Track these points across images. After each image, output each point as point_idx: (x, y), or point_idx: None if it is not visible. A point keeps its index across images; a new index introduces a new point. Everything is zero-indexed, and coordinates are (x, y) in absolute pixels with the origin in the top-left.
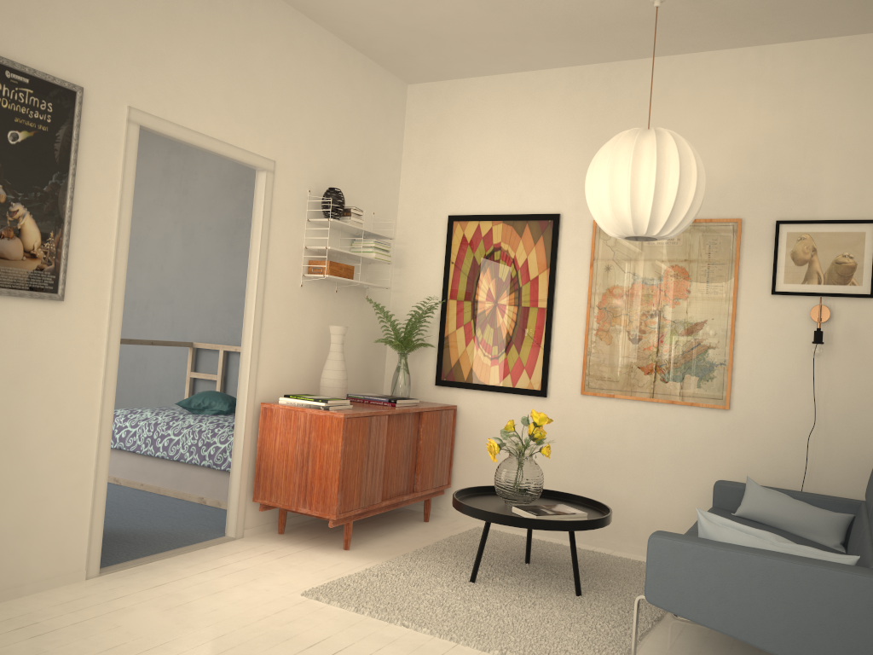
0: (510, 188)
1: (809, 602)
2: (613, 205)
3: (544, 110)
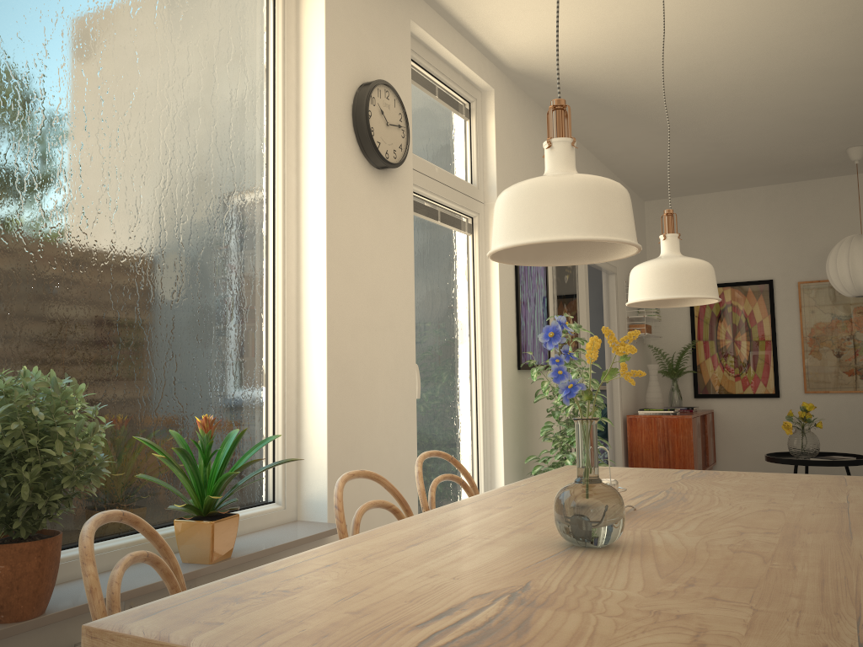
0: (732, 265)
1: None
2: (853, 279)
3: (751, 214)
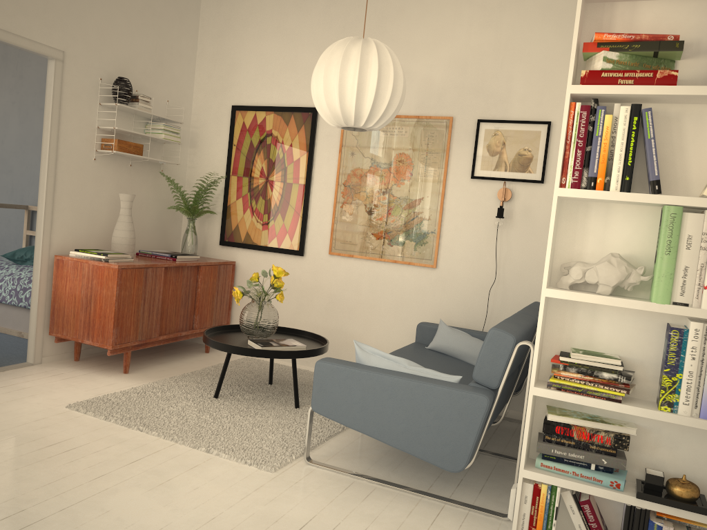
0: (280, 85)
1: (420, 410)
2: (327, 100)
3: (308, 19)
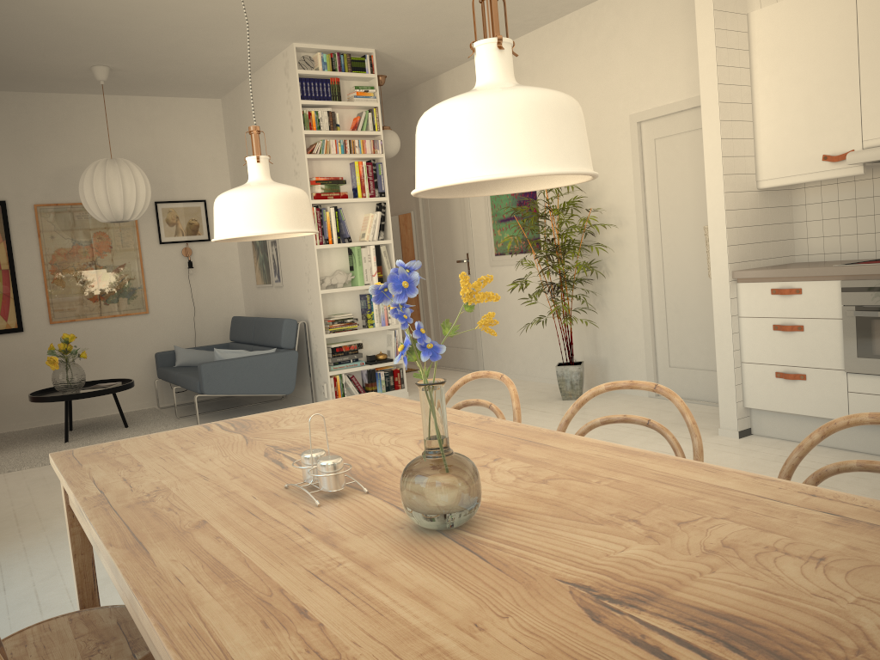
0: None
1: (267, 369)
2: (112, 205)
3: None
